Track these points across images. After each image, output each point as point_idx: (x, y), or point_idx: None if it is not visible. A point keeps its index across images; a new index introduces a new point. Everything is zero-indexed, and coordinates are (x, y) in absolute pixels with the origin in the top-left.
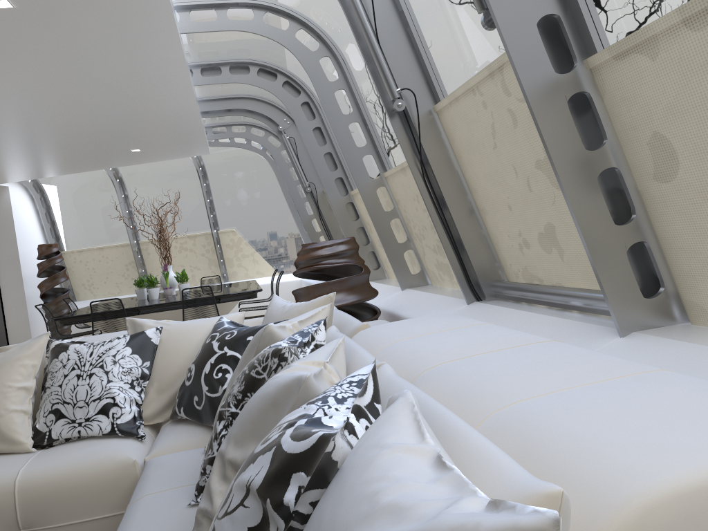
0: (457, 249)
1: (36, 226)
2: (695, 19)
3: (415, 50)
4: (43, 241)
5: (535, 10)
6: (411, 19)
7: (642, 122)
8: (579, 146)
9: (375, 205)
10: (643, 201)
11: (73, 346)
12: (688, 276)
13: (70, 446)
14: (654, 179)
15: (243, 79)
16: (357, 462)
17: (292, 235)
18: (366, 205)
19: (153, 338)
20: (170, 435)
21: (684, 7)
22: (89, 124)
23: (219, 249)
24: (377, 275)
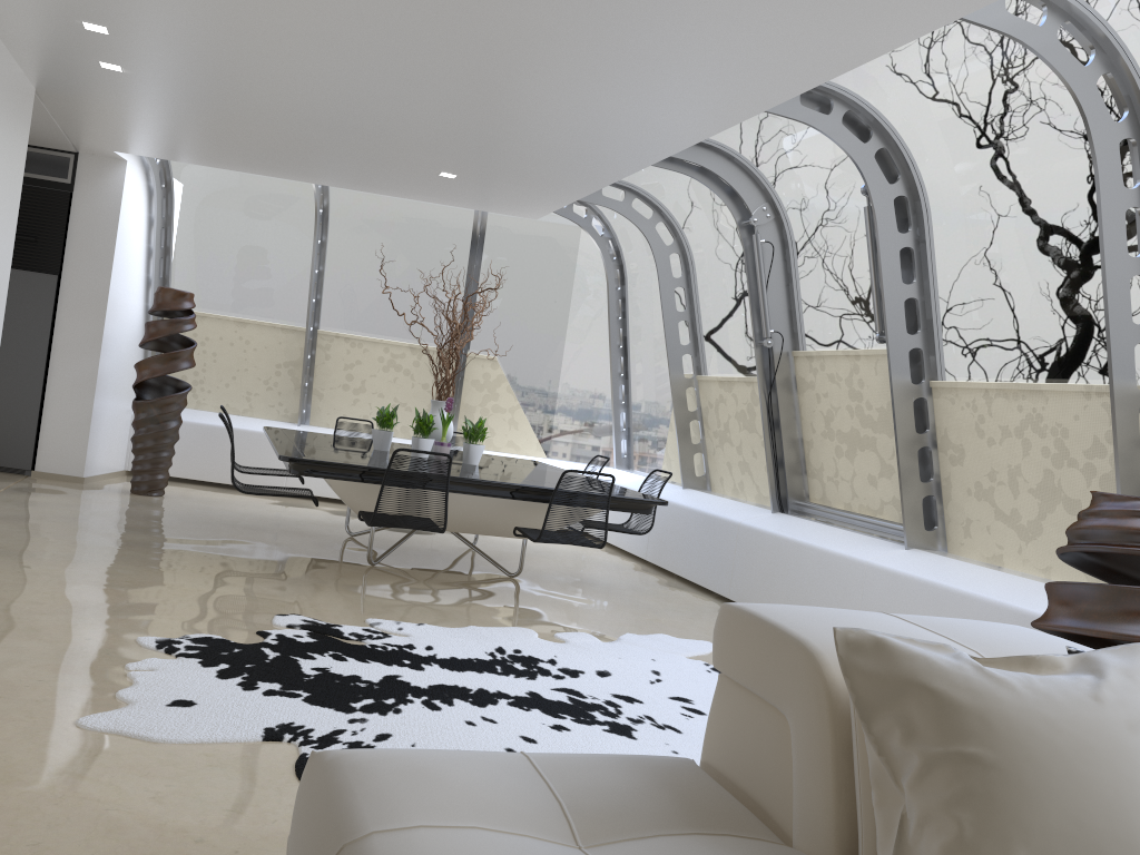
0: None
1: (142, 248)
2: None
3: None
4: (143, 279)
5: None
6: None
7: None
8: None
9: (1131, 438)
10: None
11: None
12: None
13: None
14: None
15: (817, 120)
16: None
17: (592, 396)
18: (1116, 435)
19: None
20: None
21: None
22: (478, 108)
23: (459, 384)
24: (928, 541)
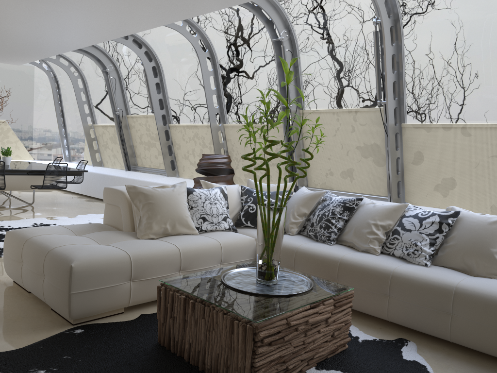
0: (293, 171)
1: None
2: (446, 128)
3: (297, 84)
4: None
5: (394, 105)
6: (300, 71)
7: (415, 147)
8: (394, 148)
9: (217, 139)
10: (404, 169)
11: (196, 189)
12: (411, 192)
13: (215, 233)
14: (412, 163)
15: (124, 41)
16: (468, 214)
17: (51, 134)
18: (213, 138)
19: (224, 191)
20: (253, 231)
21: (445, 124)
22: None
23: None
24: (173, 173)
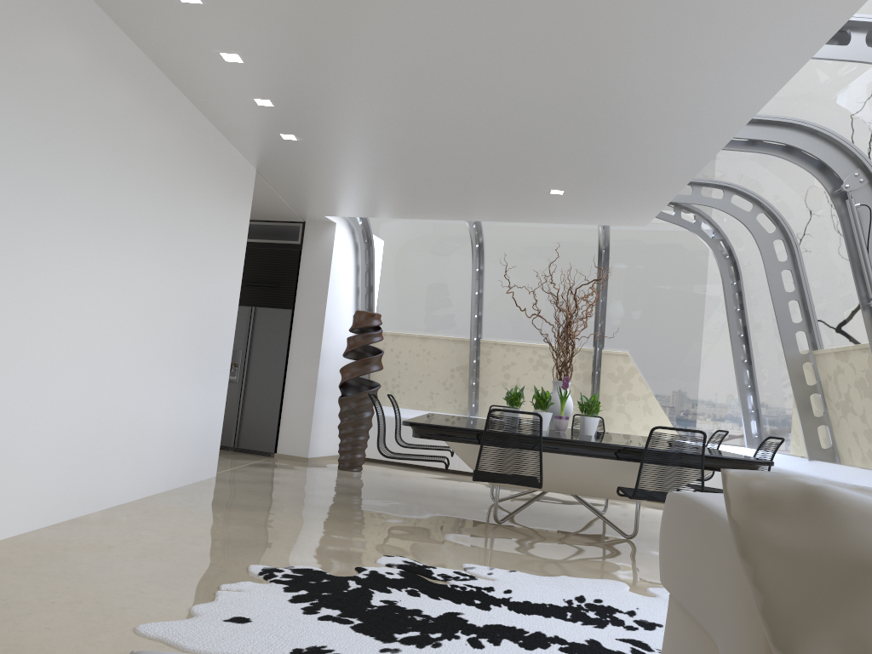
0: None
1: (351, 287)
2: None
3: None
4: (353, 310)
5: None
6: None
7: None
8: None
9: None
10: None
11: None
12: None
13: None
14: None
15: None
16: None
17: (718, 382)
18: None
19: None
20: None
21: None
22: (553, 113)
23: (596, 377)
24: None
